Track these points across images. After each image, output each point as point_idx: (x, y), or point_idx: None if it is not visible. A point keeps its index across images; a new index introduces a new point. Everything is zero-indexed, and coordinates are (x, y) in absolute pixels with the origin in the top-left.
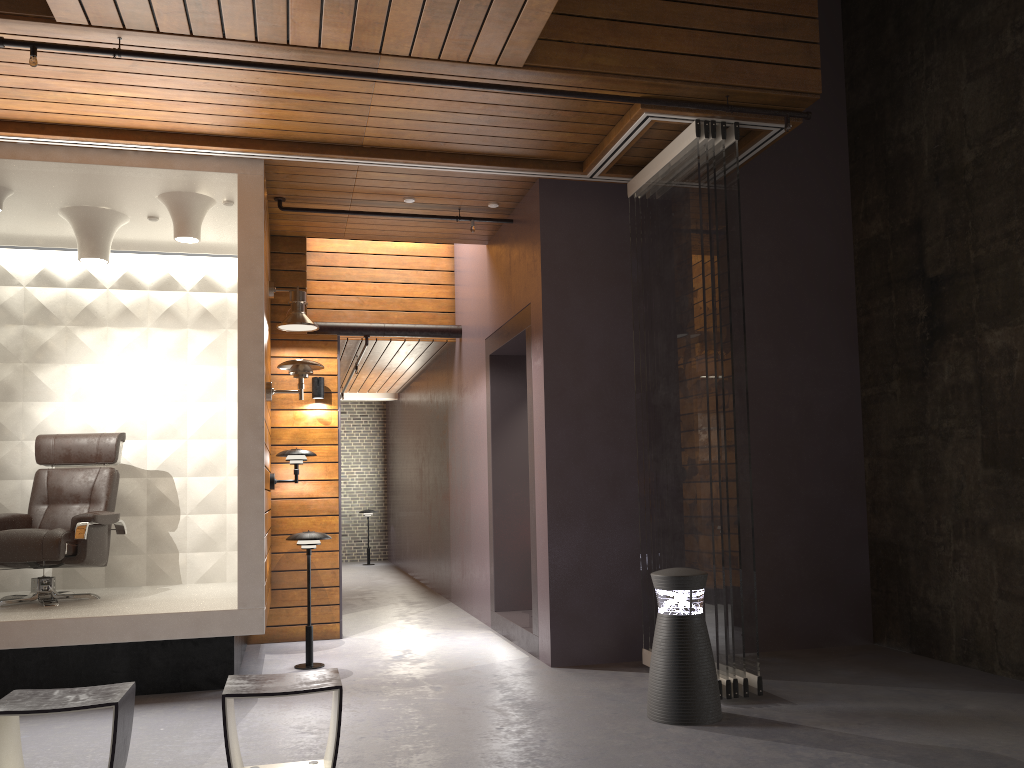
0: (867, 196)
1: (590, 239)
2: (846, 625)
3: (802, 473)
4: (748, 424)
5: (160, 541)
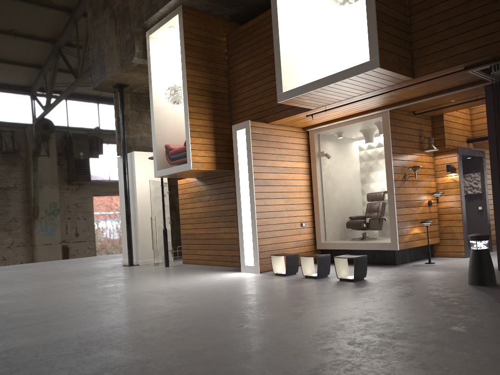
0: None
1: None
2: None
3: None
4: None
5: None
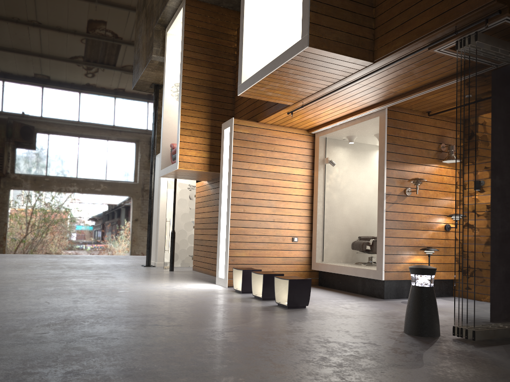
0: None
1: None
2: None
3: None
4: (475, 195)
5: None
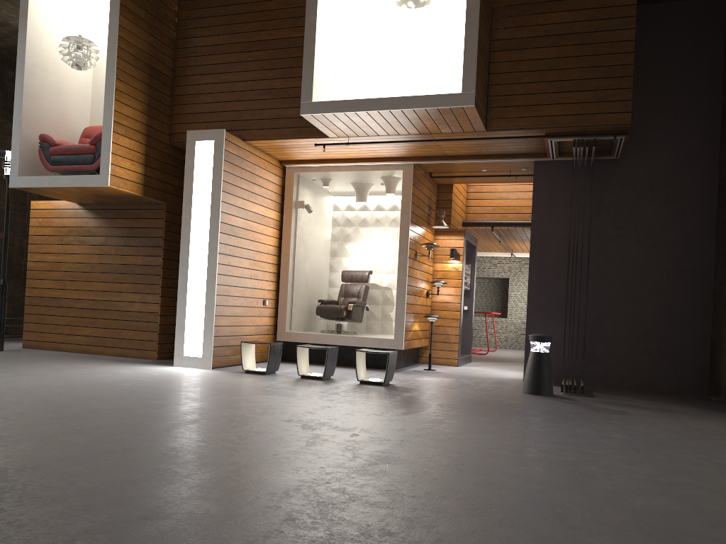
0: (722, 154)
1: (558, 186)
2: (690, 384)
3: (670, 303)
4: (587, 275)
5: (386, 316)
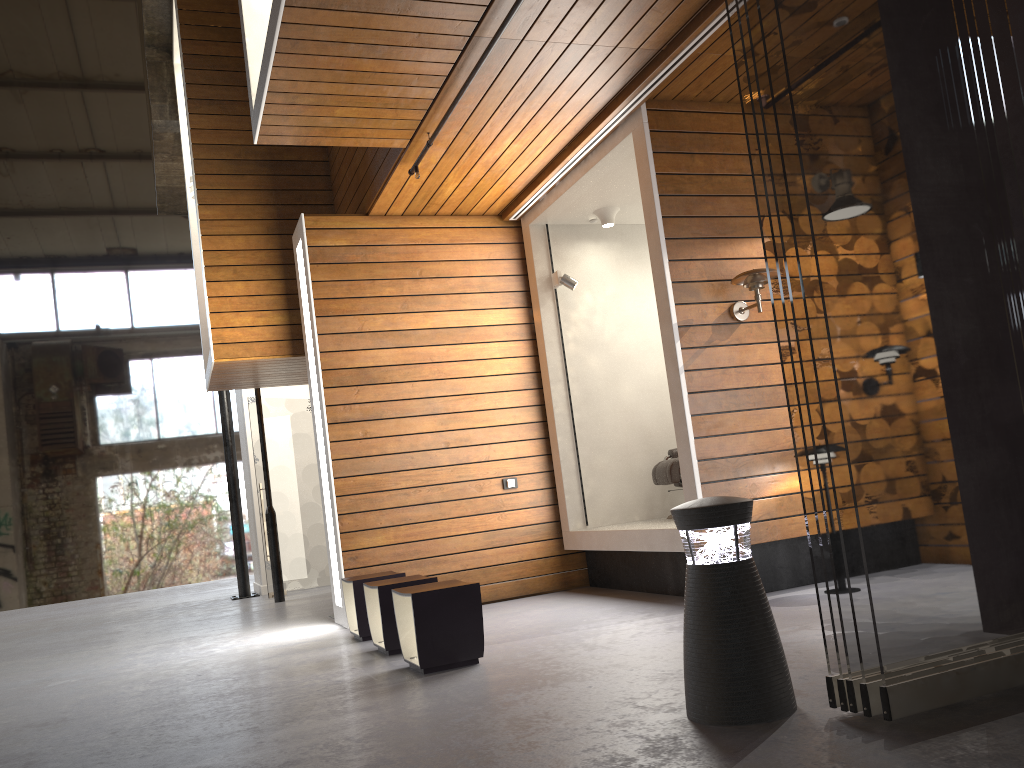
0: None
1: None
2: None
3: None
4: (813, 244)
5: None
